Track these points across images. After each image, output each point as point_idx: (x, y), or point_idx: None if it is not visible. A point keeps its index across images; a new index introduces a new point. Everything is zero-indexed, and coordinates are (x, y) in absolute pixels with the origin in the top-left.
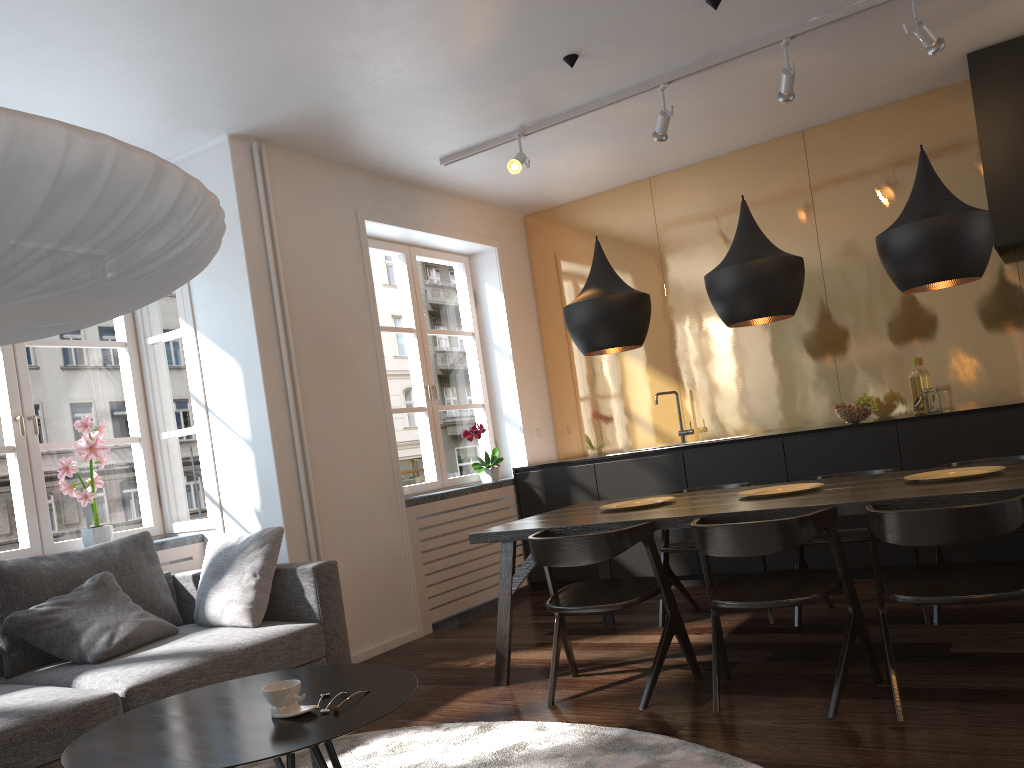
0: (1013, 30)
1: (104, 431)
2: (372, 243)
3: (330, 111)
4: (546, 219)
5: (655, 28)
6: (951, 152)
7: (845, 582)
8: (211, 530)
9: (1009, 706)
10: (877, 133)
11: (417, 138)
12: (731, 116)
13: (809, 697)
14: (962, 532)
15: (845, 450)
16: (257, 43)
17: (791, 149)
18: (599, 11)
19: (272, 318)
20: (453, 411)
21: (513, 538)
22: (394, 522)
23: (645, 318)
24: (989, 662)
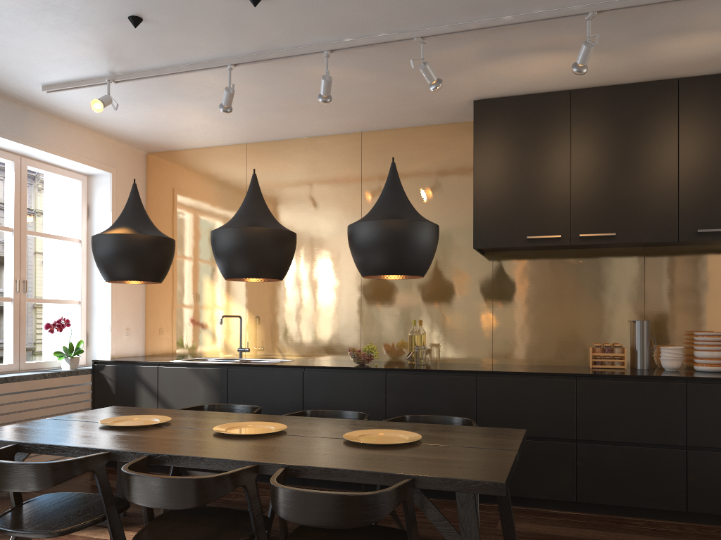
0: (505, 90)
1: None
2: None
3: None
4: (164, 159)
5: (208, 11)
6: (460, 171)
7: (257, 535)
8: None
9: None
10: (413, 146)
11: (9, 61)
12: (301, 107)
13: None
14: (335, 517)
15: (347, 386)
16: None
17: (352, 144)
18: None
19: None
20: None
21: None
22: None
23: (163, 259)
24: None
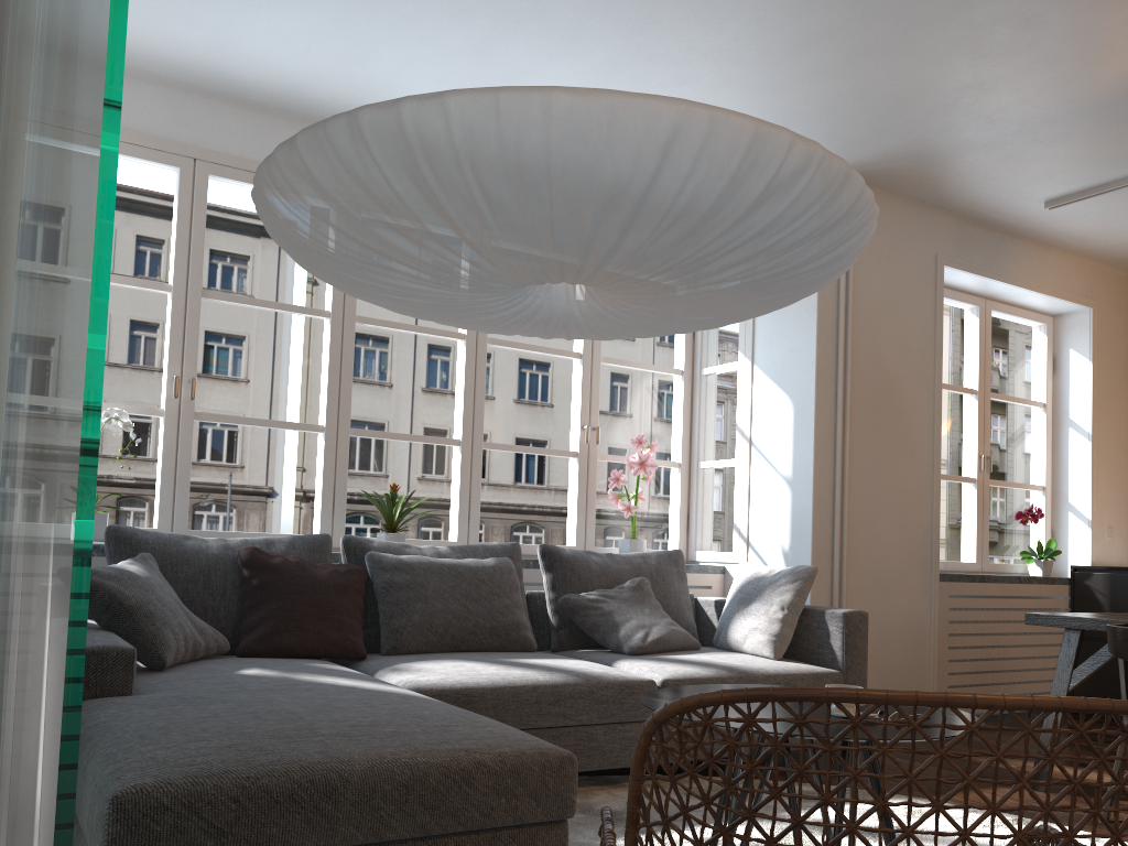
0: None
1: (655, 450)
2: (944, 292)
3: (934, 146)
4: None
5: None
6: None
7: None
8: (733, 564)
9: None
10: None
11: (1024, 177)
12: None
13: None
14: None
15: None
16: (879, 76)
17: None
18: None
19: (833, 358)
20: None
21: (1082, 626)
22: (923, 594)
23: None
24: None
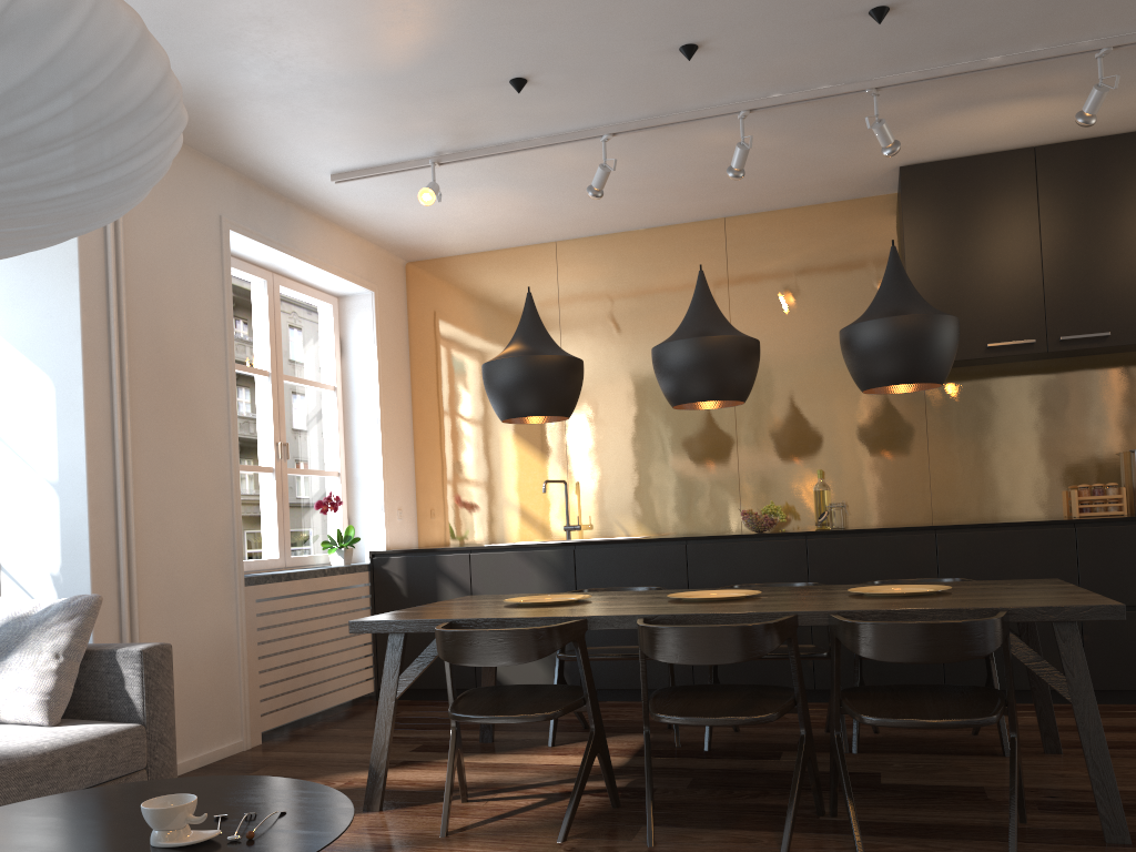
0: (946, 151)
1: None
2: (230, 261)
3: (216, 86)
4: (432, 270)
5: (618, 68)
6: (870, 264)
7: (801, 700)
8: None
9: (967, 842)
10: (800, 233)
11: (312, 143)
12: (661, 187)
13: (751, 830)
14: (946, 649)
15: (752, 560)
16: None
17: (711, 235)
18: (567, 33)
19: (104, 329)
20: (245, 488)
21: (407, 629)
22: (229, 603)
23: (578, 387)
24: (926, 795)
